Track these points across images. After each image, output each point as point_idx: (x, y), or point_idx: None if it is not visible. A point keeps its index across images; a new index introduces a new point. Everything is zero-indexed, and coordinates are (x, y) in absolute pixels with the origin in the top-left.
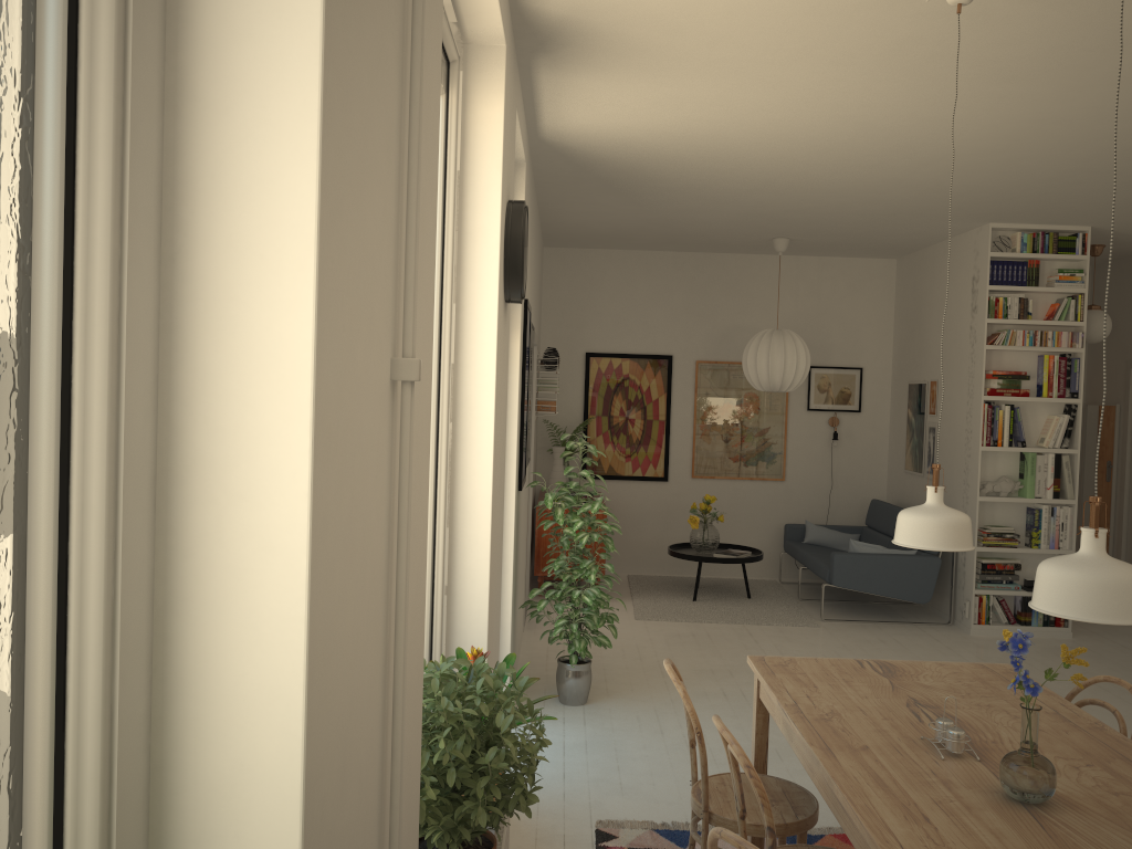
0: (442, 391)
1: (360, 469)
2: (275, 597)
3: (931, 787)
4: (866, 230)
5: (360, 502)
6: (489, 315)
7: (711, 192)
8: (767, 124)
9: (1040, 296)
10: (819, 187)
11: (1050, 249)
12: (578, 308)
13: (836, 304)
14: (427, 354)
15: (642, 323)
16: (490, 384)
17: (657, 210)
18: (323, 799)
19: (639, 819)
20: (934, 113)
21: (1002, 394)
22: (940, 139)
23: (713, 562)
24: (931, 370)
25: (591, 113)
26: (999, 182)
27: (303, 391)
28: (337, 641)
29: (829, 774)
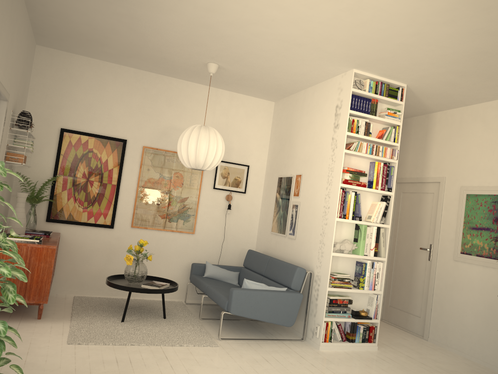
0: None
1: None
2: None
3: None
4: (272, 63)
5: None
6: None
7: None
8: None
9: (374, 124)
10: None
11: (384, 94)
12: (59, 95)
13: (237, 123)
14: None
15: (107, 114)
16: None
17: None
18: None
19: None
20: None
21: (351, 183)
22: None
23: (141, 292)
24: (297, 168)
25: None
26: (401, 9)
27: None
28: None
29: None
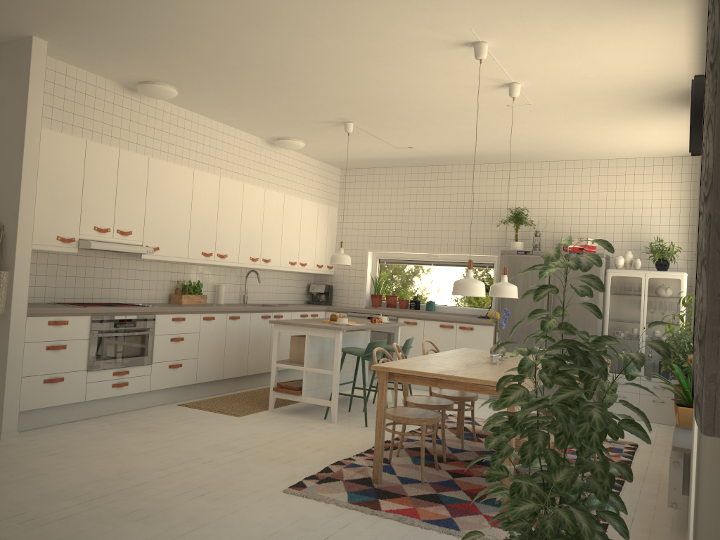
0: None
1: None
2: None
3: None
4: None
5: None
6: None
7: None
8: None
9: None
10: None
11: None
12: None
13: None
14: None
15: None
16: None
17: None
18: None
19: None
20: None
21: None
22: None
23: None
24: None
25: None
26: None
27: None
28: None
29: None
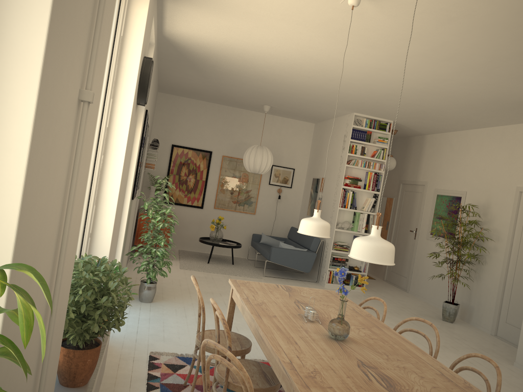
0: (100, 139)
1: (58, 131)
2: (8, 172)
3: (300, 332)
4: (303, 107)
5: (56, 147)
6: (128, 107)
7: (239, 77)
8: (267, 48)
9: (370, 147)
10: (286, 83)
11: (376, 127)
12: (171, 123)
13: (287, 139)
14: (97, 100)
15: (200, 134)
16: (124, 139)
17: (213, 82)
18: (20, 278)
19: (170, 352)
20: (337, 56)
21: (350, 186)
22: (338, 69)
23: (219, 246)
24: (323, 173)
25: (189, 27)
26: (360, 94)
27: (35, 76)
28: (36, 206)
29: (258, 324)
